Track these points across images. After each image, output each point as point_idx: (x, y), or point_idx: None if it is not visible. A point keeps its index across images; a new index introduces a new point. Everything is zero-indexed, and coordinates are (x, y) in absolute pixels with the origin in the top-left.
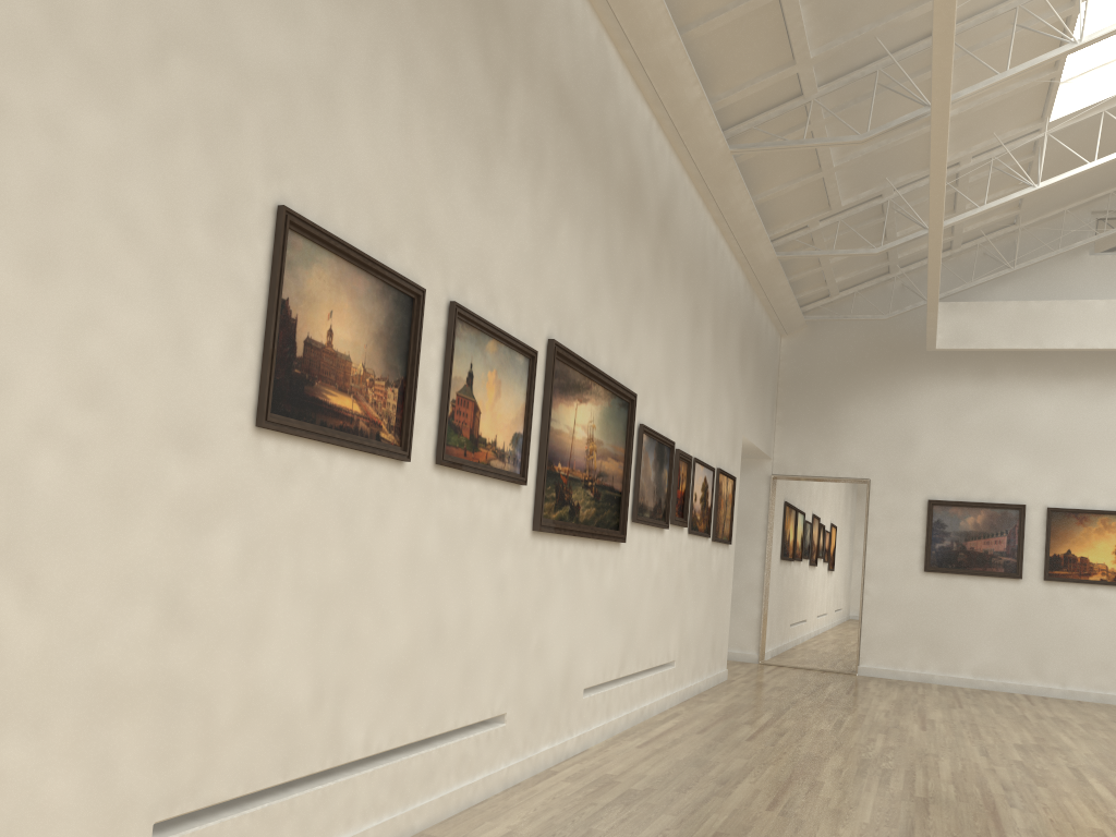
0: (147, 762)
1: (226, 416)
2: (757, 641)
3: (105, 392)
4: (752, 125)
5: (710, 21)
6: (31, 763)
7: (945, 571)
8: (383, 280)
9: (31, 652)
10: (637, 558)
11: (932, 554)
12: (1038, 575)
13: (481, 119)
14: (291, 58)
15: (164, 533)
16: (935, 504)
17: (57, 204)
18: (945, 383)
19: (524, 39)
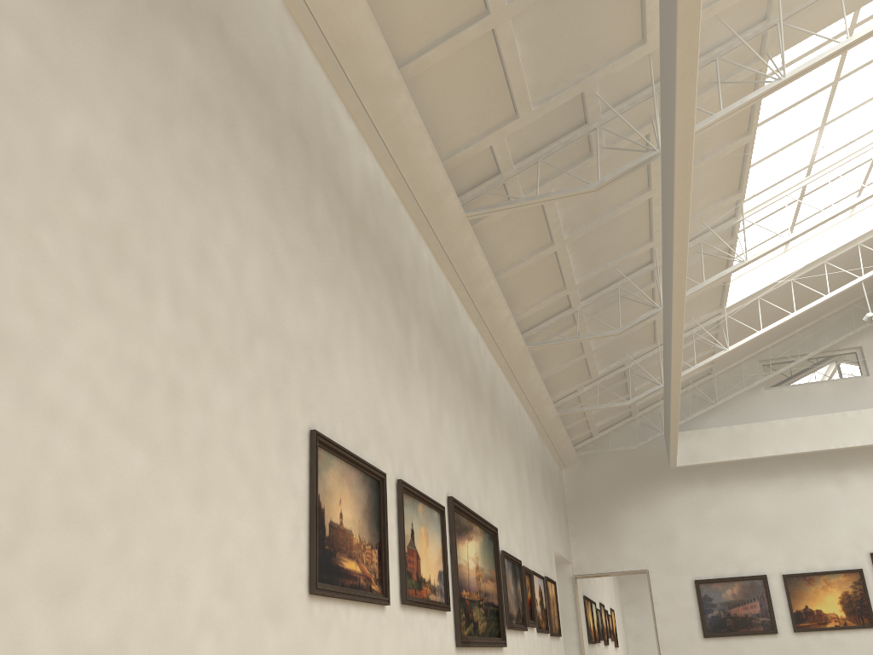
0: None
1: (293, 589)
2: None
3: (233, 583)
4: (540, 329)
5: (512, 268)
6: None
7: (720, 635)
8: (363, 471)
9: None
10: None
11: (707, 622)
12: (789, 629)
13: (399, 350)
14: (309, 331)
15: None
16: (700, 582)
17: (207, 451)
18: (687, 490)
19: (413, 295)
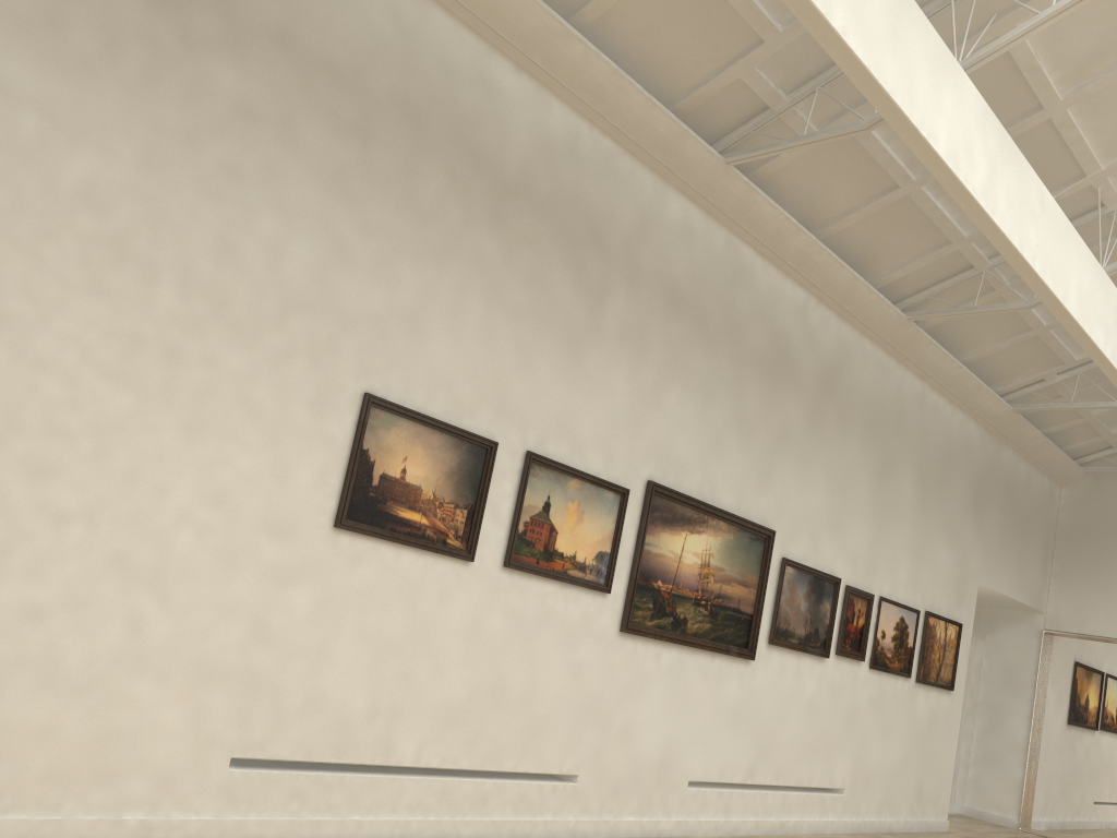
0: (230, 718)
1: (311, 519)
2: (1019, 805)
3: (225, 500)
4: (928, 295)
5: (844, 218)
6: (154, 697)
7: None
8: (456, 436)
9: (162, 636)
10: (777, 678)
11: None
12: None
13: (571, 321)
14: (384, 304)
15: (257, 583)
16: None
17: (207, 400)
18: None
19: (627, 259)
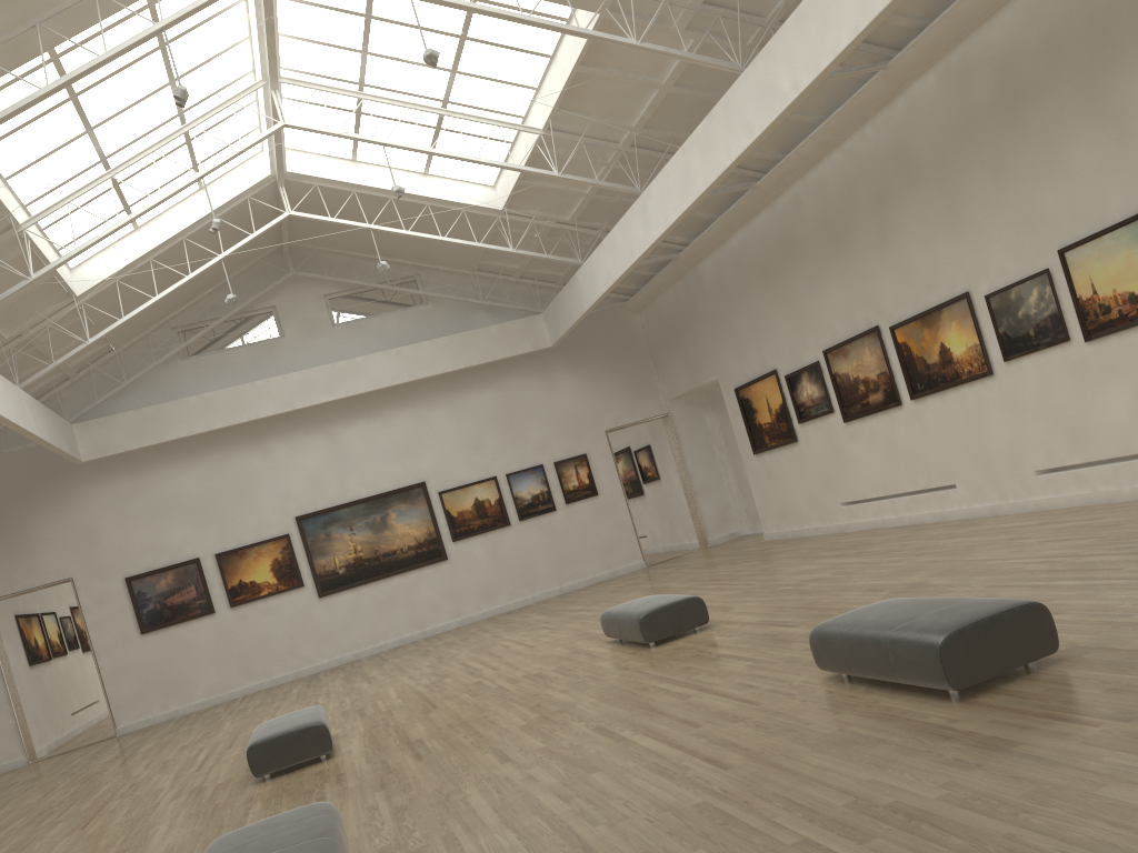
0: None
1: None
2: (22, 745)
3: None
4: None
5: None
6: None
7: (158, 628)
8: None
9: None
10: None
11: (144, 618)
12: (226, 606)
13: None
14: None
15: None
16: (132, 579)
17: None
18: (107, 482)
19: None
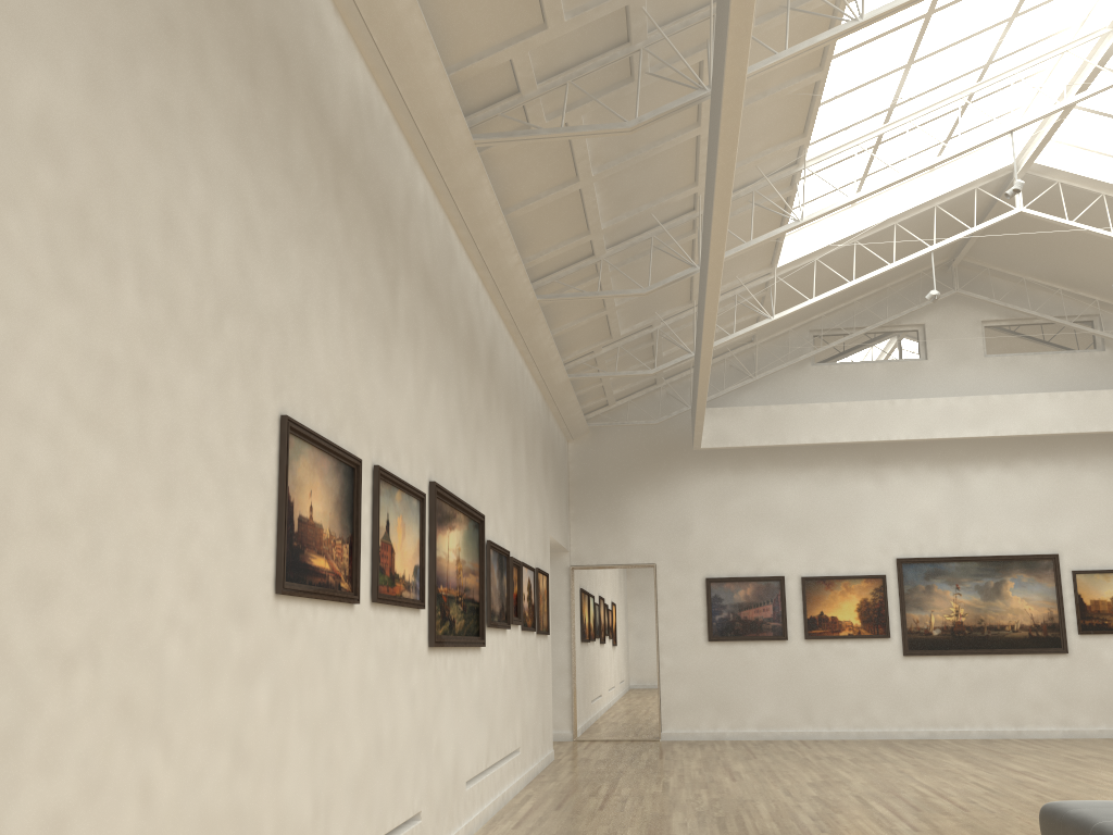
0: None
1: (260, 589)
2: (571, 720)
3: (200, 585)
4: (554, 279)
5: (526, 205)
6: None
7: (726, 639)
8: (337, 458)
9: (169, 798)
10: (491, 658)
11: (713, 625)
12: (800, 635)
13: (383, 312)
14: (283, 299)
15: (231, 690)
16: (712, 581)
17: (174, 447)
18: (710, 476)
19: (404, 241)
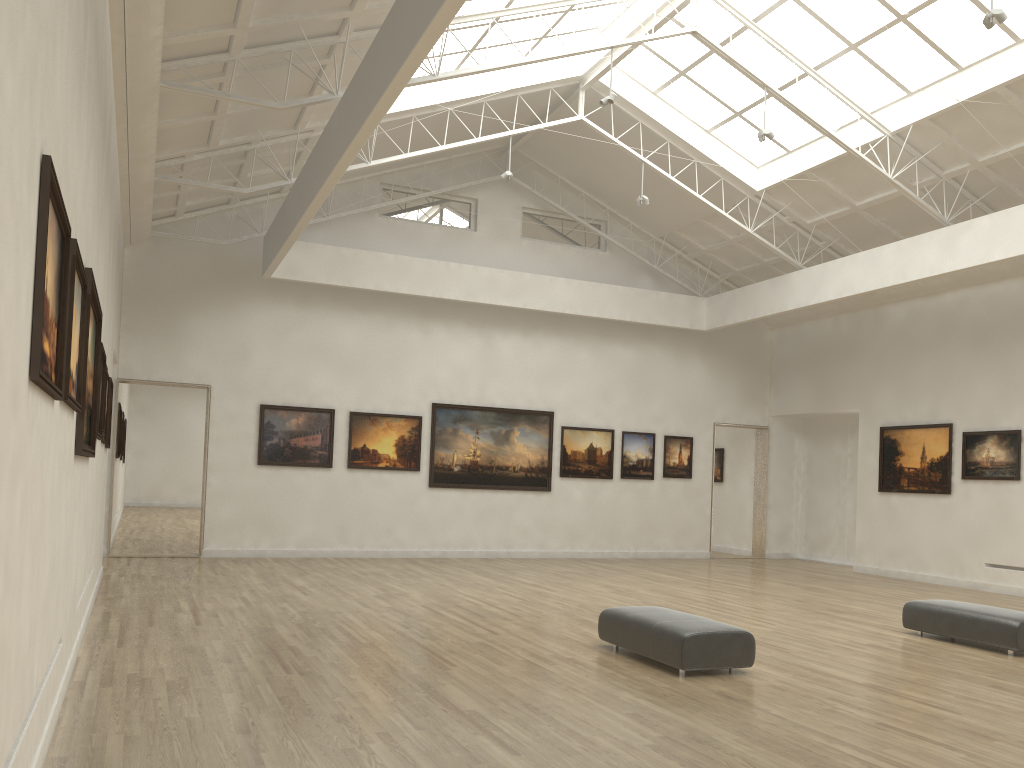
0: None
1: (23, 372)
2: (106, 536)
3: (1, 360)
4: (181, 67)
5: None
6: None
7: (275, 464)
8: (60, 222)
9: None
10: (91, 471)
11: (264, 450)
12: (343, 465)
13: (81, 53)
14: (49, 2)
15: (7, 496)
16: (267, 408)
17: None
18: (274, 306)
19: None
